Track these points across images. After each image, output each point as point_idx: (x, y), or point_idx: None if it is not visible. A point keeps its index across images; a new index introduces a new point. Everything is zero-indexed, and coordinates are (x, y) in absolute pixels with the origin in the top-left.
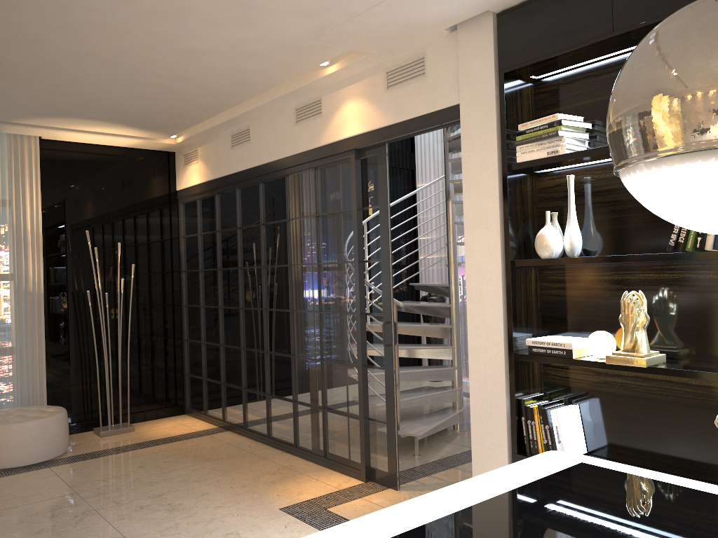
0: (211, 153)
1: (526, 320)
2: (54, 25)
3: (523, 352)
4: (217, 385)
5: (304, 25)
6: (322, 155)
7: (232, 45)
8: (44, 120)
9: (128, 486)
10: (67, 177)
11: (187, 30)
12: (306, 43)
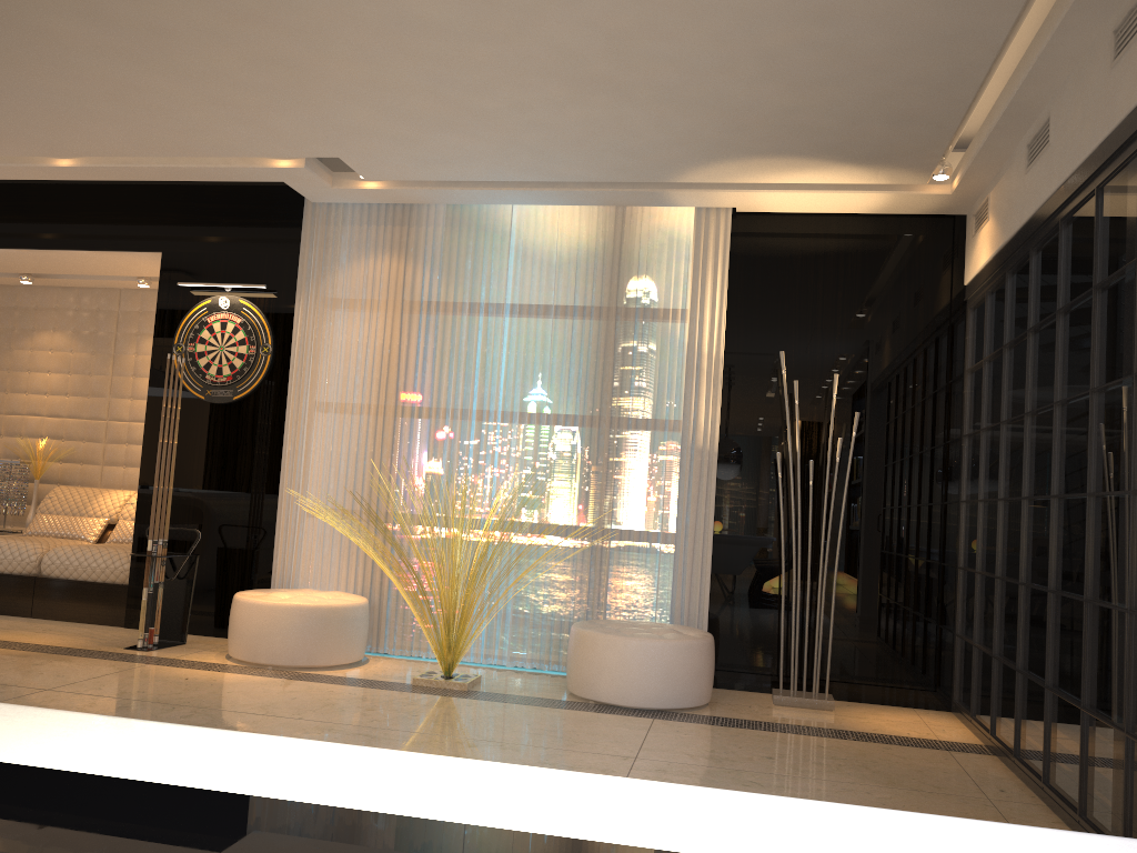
0: (1002, 195)
1: None
2: None
3: None
4: (989, 659)
5: None
6: None
7: None
8: (711, 171)
9: (712, 775)
10: (772, 270)
11: None
12: None
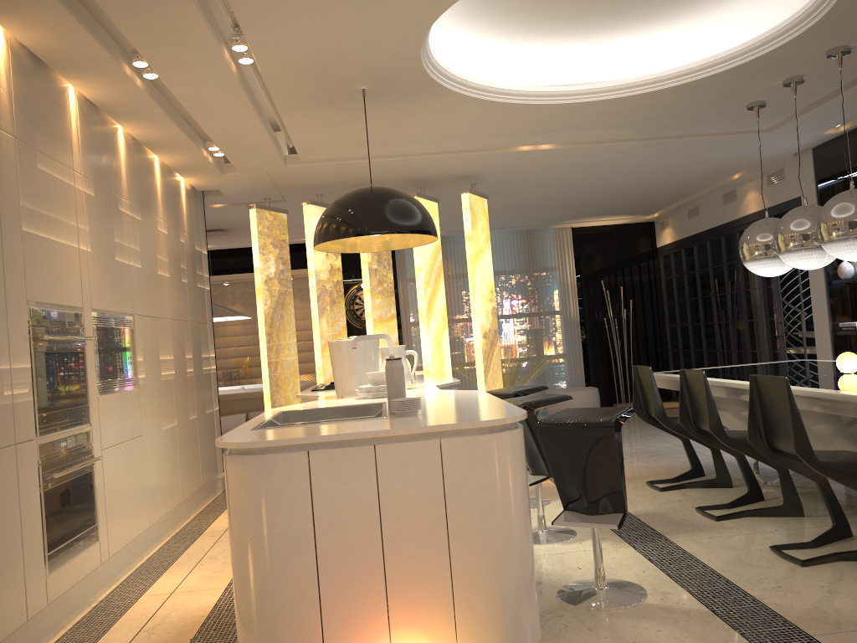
0: (676, 222)
1: (842, 313)
2: (588, 191)
3: (840, 331)
4: None
5: (706, 170)
6: (739, 224)
7: (672, 181)
8: (575, 220)
9: (635, 421)
10: (587, 248)
11: (648, 182)
12: (712, 173)
